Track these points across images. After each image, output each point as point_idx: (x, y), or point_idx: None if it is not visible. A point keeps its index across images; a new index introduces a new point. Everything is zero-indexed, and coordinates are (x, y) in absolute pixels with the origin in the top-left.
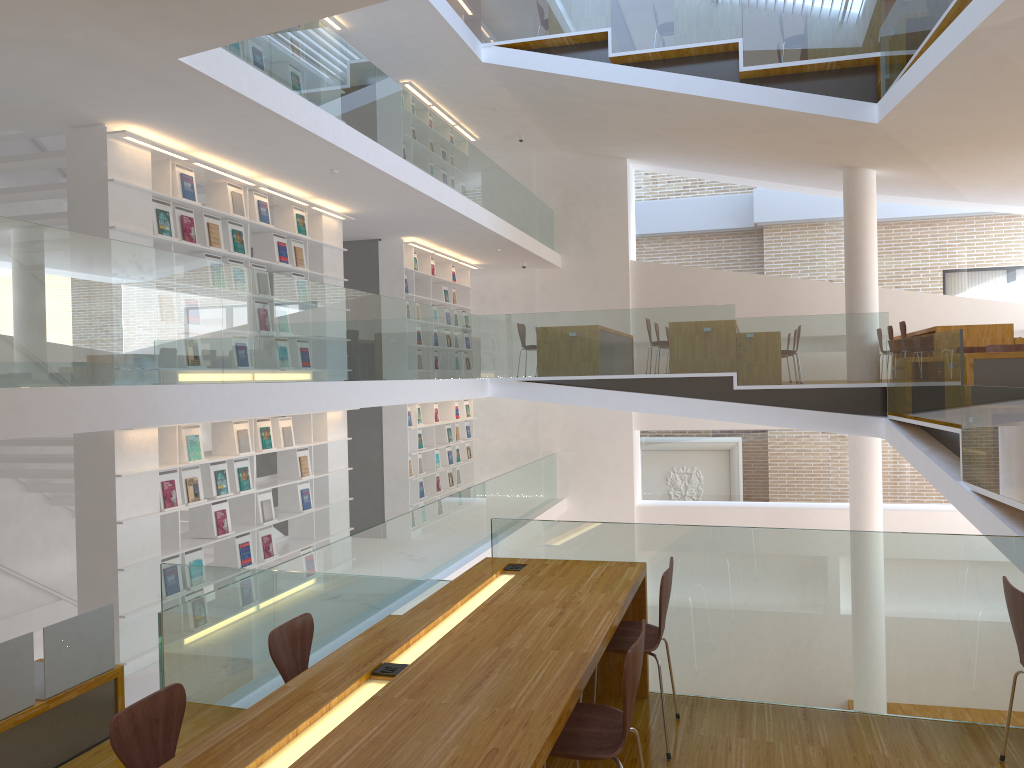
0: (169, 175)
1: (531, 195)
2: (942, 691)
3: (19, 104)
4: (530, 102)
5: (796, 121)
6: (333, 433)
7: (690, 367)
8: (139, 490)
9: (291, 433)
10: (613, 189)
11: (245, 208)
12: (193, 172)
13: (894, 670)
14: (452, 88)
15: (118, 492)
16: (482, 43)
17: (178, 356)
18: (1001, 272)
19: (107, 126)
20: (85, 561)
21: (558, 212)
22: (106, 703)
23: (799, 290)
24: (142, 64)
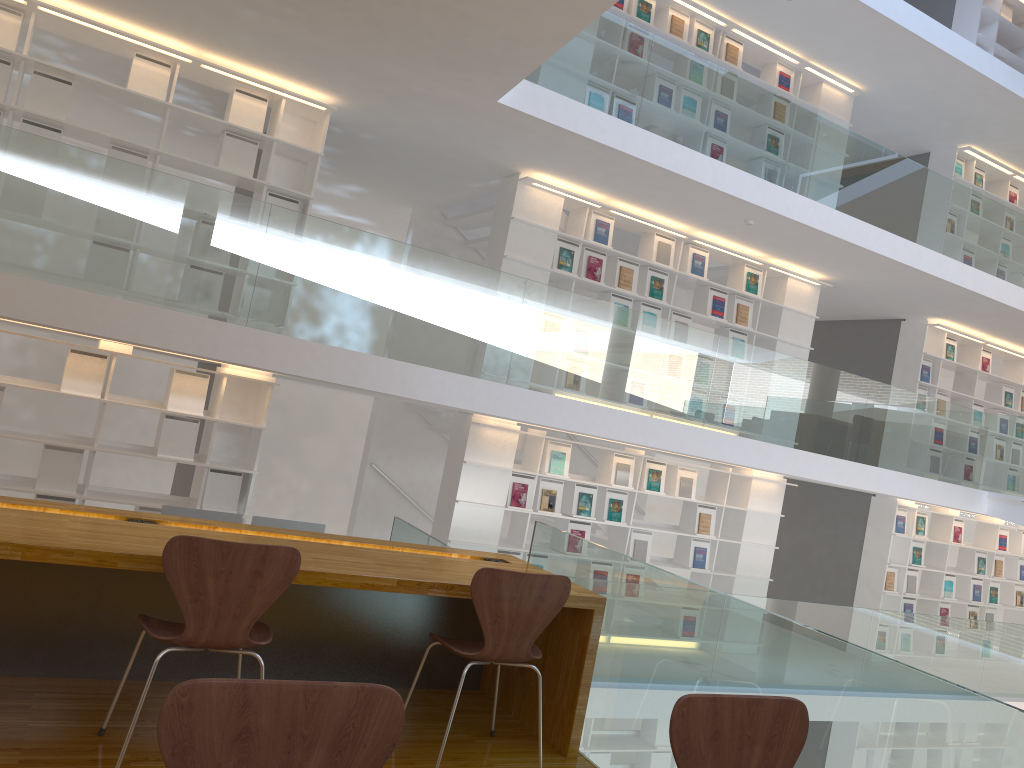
0: (584, 220)
1: None
2: None
3: (453, 157)
4: None
5: None
6: (758, 503)
7: None
8: (486, 481)
9: (691, 485)
10: None
11: (677, 259)
12: (613, 220)
13: None
14: None
15: (463, 476)
16: None
17: (453, 349)
18: None
19: (522, 175)
20: (435, 528)
21: None
22: None
23: None
24: (482, 110)
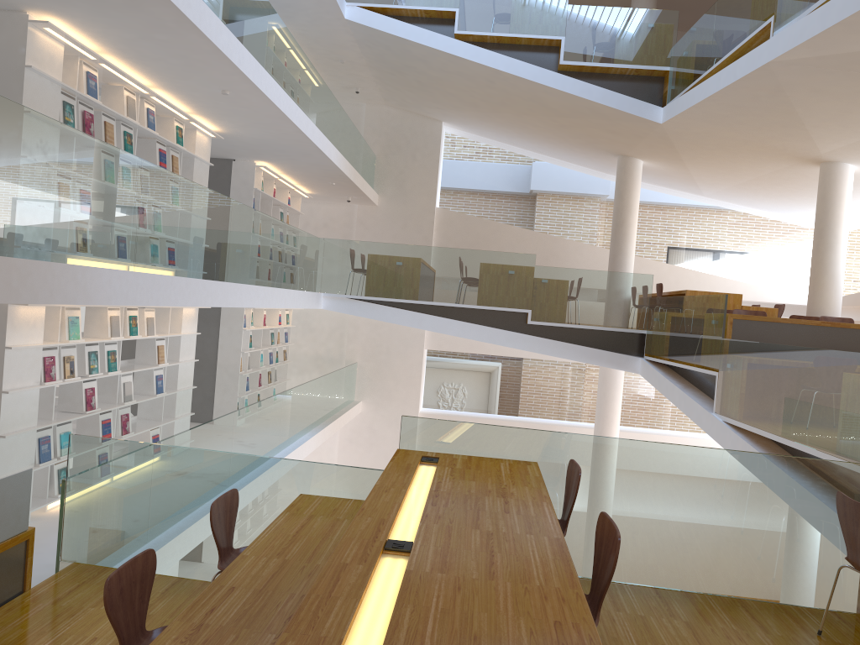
0: (76, 71)
1: (363, 140)
2: (764, 578)
3: None
4: (375, 60)
5: (597, 112)
6: (186, 327)
7: (494, 302)
8: (24, 363)
9: (154, 323)
10: (428, 145)
11: (136, 113)
12: (97, 72)
13: (728, 560)
14: (311, 37)
15: (6, 363)
16: (346, 2)
17: (102, 241)
18: (719, 253)
19: (28, 14)
20: None
21: (380, 158)
22: (17, 563)
23: (569, 249)
24: None
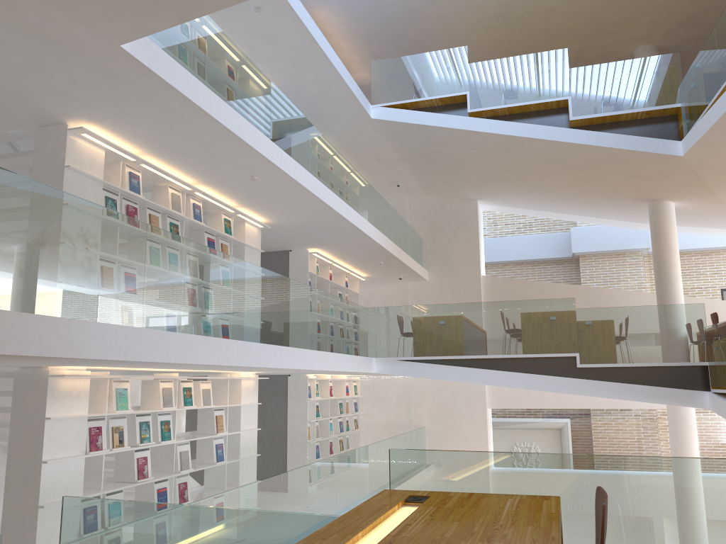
0: (119, 172)
1: (406, 224)
2: None
3: None
4: (406, 152)
5: (615, 157)
6: (246, 398)
7: (540, 349)
8: (67, 433)
9: (210, 394)
10: (467, 222)
11: (182, 208)
12: (140, 173)
13: None
14: (348, 141)
15: (46, 434)
16: (371, 105)
17: (99, 299)
18: None
19: (69, 125)
20: (11, 498)
21: (426, 239)
22: None
23: (615, 298)
24: (91, 52)
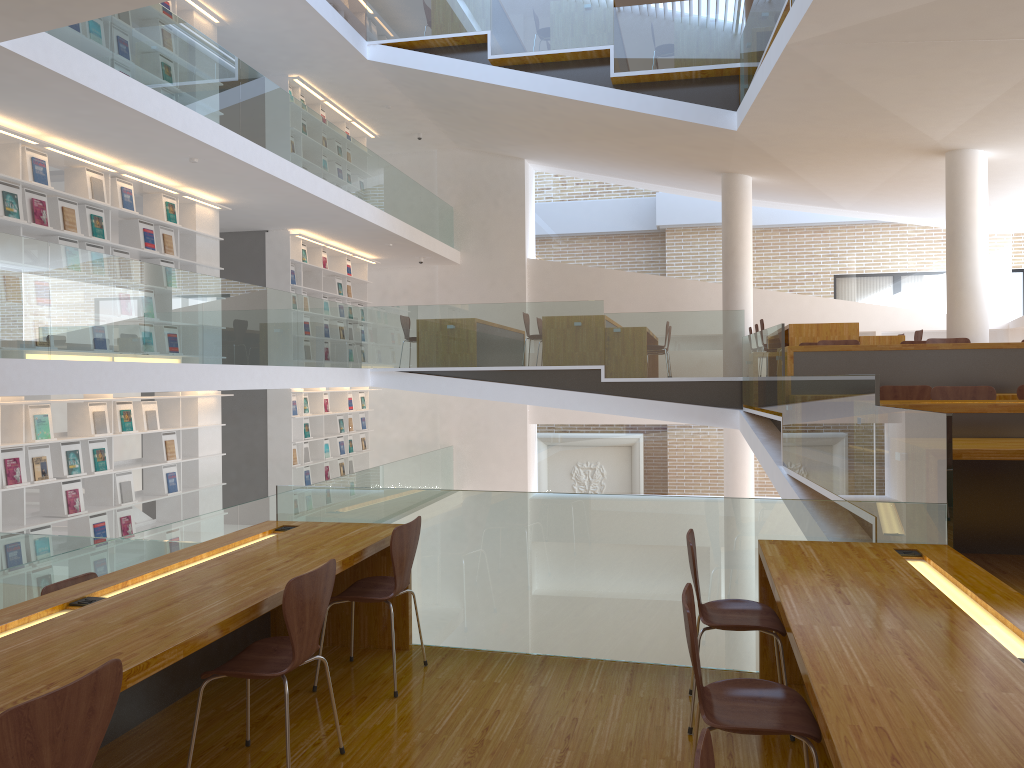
0: (19, 158)
1: (427, 192)
2: (662, 638)
3: None
4: (421, 101)
5: (665, 126)
6: (205, 419)
7: (561, 360)
8: None
9: (156, 417)
10: (511, 188)
11: (107, 194)
12: (46, 156)
13: (622, 620)
14: (342, 84)
15: None
16: (367, 41)
17: None
18: (874, 277)
19: None
20: None
21: (458, 210)
22: None
23: (687, 290)
24: None
